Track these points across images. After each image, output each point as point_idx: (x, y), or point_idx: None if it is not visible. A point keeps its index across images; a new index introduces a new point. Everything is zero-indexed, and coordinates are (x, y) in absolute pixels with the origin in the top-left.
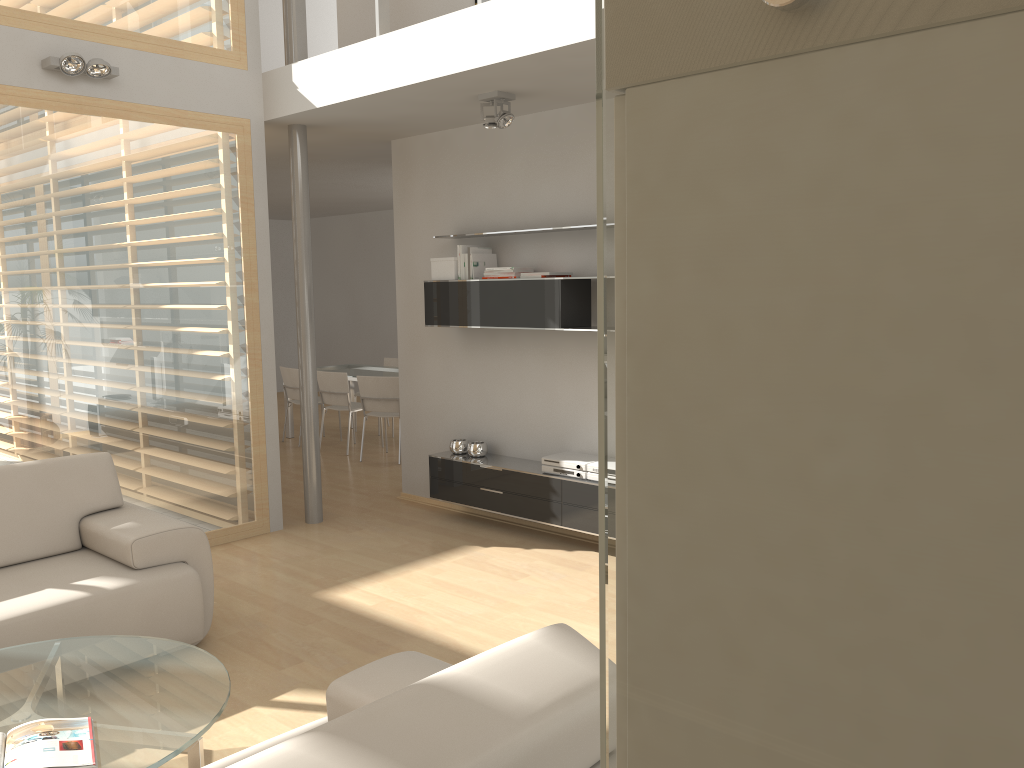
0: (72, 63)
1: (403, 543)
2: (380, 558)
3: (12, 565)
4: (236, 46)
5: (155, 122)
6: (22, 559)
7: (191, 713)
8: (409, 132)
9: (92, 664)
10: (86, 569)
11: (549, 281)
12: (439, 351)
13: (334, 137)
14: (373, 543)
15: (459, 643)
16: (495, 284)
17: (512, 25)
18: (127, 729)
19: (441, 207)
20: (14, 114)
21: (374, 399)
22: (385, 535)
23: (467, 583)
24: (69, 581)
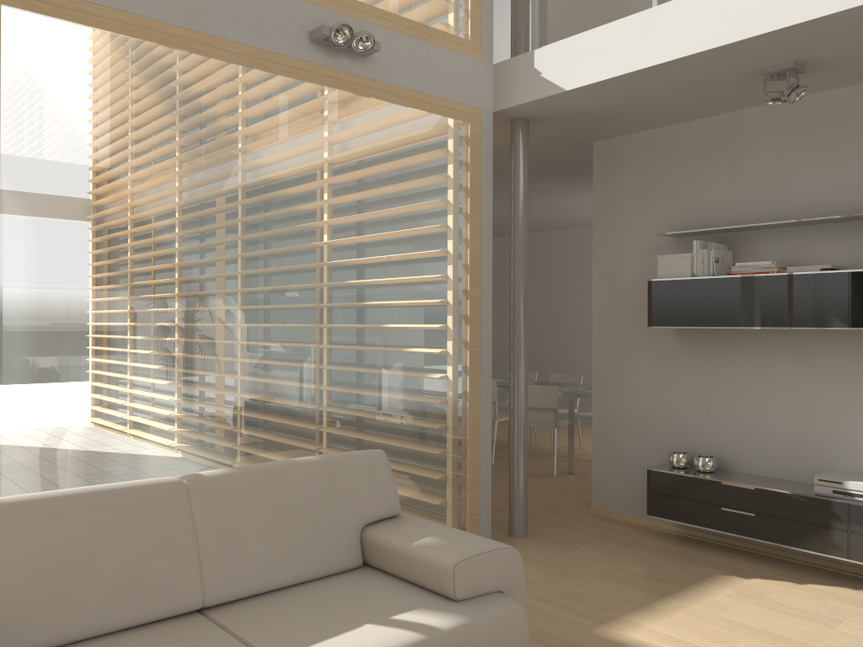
0: (340, 34)
1: (642, 568)
2: (633, 586)
3: (295, 584)
4: (473, 35)
5: (402, 104)
6: (307, 577)
7: None
8: (623, 130)
9: None
10: (391, 596)
11: (834, 274)
12: (647, 356)
13: (540, 137)
14: (607, 566)
15: None
16: (751, 280)
17: None
18: None
19: (656, 206)
20: (282, 84)
21: (529, 408)
22: (612, 556)
23: (773, 628)
24: (385, 614)
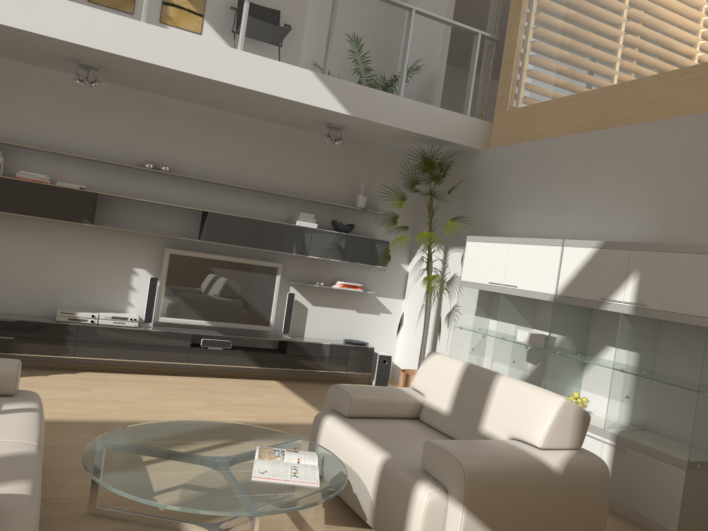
0: None
1: None
2: None
3: None
4: None
5: None
6: None
7: (277, 434)
8: None
9: (169, 437)
10: None
11: (88, 192)
12: None
13: None
14: None
15: (152, 420)
16: (32, 185)
17: (176, 50)
18: (279, 445)
19: None
20: None
21: None
22: None
23: (68, 396)
24: None
